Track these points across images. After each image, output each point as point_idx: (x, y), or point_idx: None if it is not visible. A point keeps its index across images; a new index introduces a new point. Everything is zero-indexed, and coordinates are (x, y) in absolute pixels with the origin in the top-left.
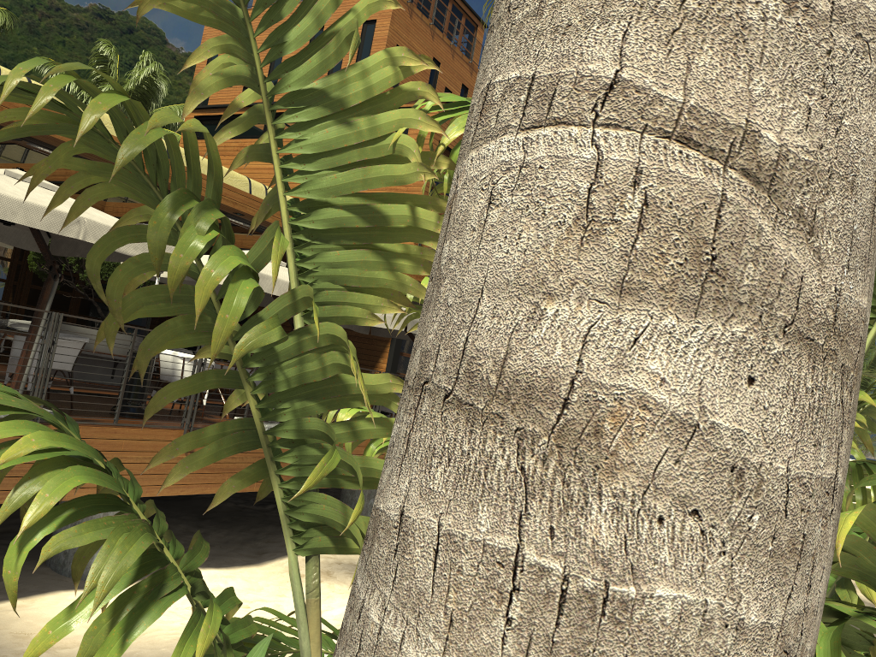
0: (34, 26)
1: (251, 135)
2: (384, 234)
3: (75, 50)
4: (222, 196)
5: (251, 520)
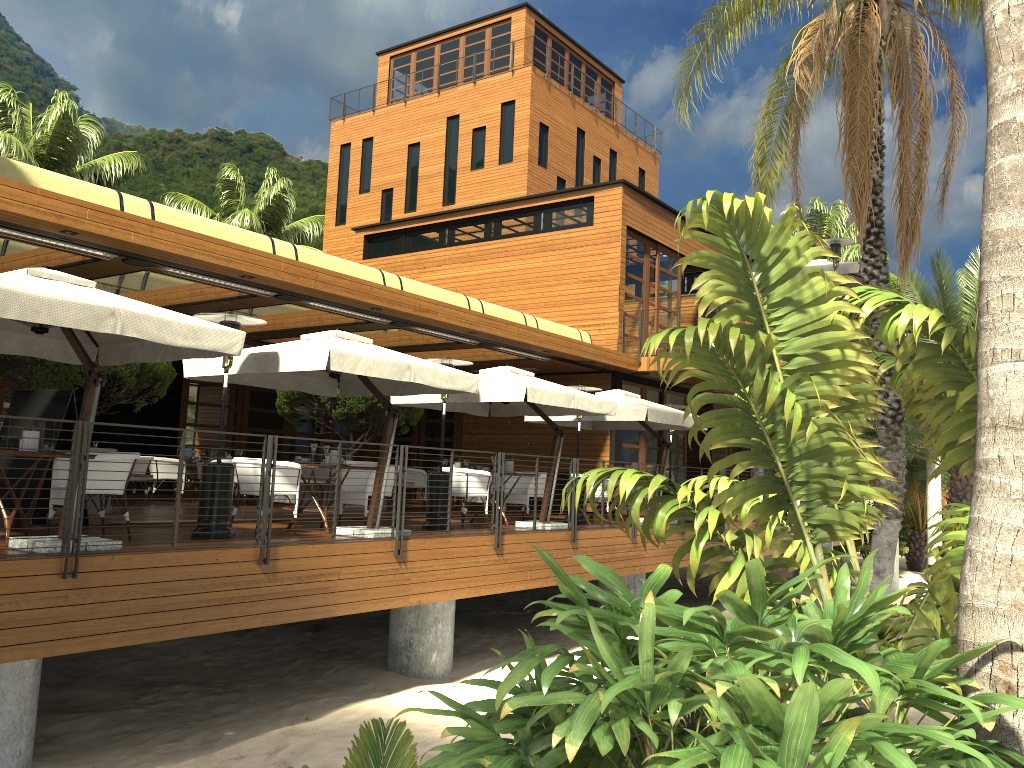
0: (158, 162)
1: (426, 246)
2: (825, 366)
3: (200, 179)
4: (460, 319)
5: (522, 623)
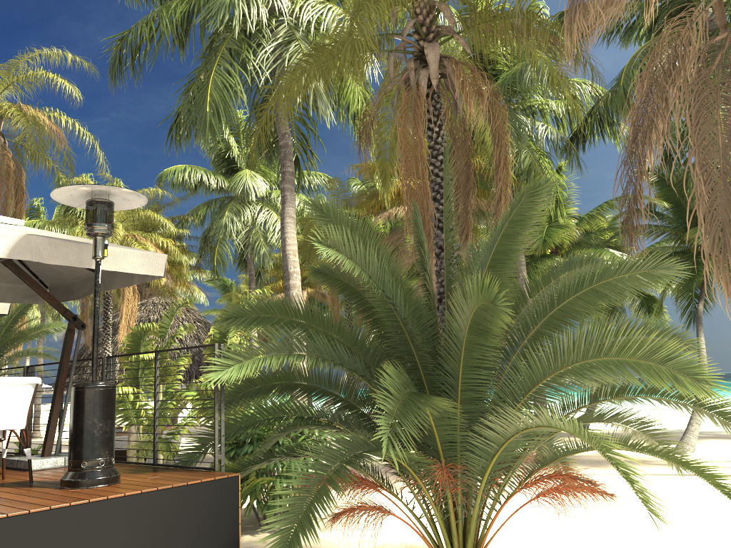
0: None
1: None
2: None
3: None
4: None
5: None
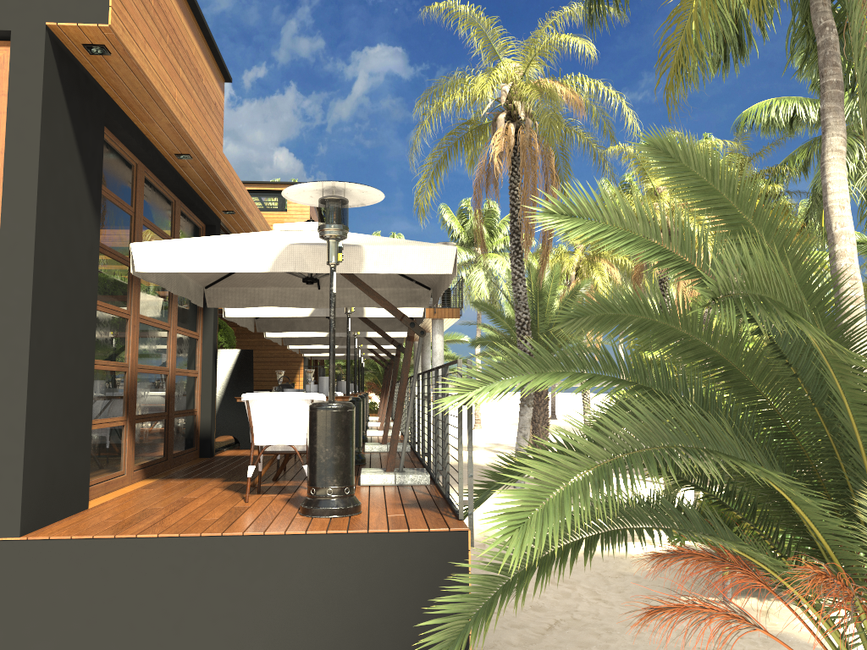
0: None
1: None
2: None
3: None
4: None
5: None
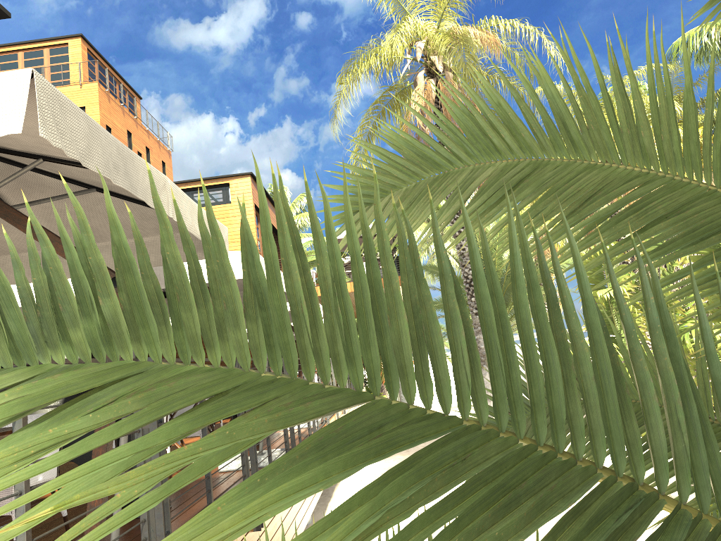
0: None
1: None
2: None
3: None
4: None
5: None
